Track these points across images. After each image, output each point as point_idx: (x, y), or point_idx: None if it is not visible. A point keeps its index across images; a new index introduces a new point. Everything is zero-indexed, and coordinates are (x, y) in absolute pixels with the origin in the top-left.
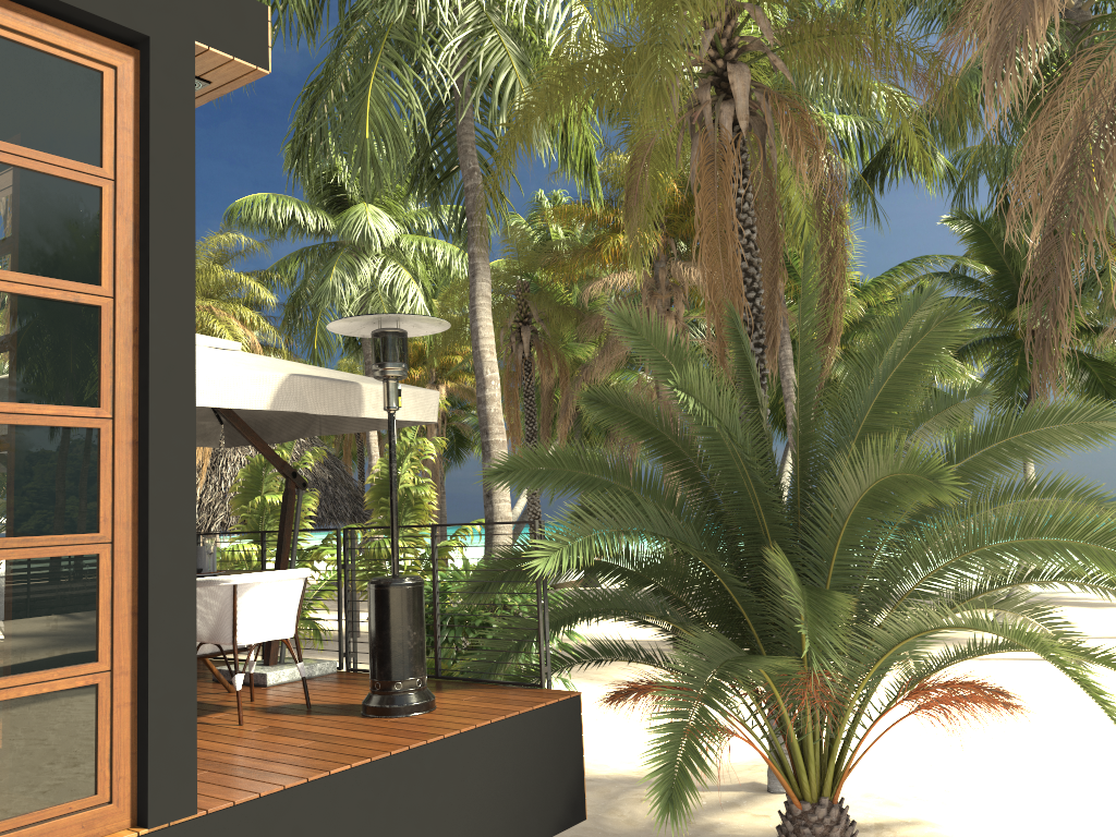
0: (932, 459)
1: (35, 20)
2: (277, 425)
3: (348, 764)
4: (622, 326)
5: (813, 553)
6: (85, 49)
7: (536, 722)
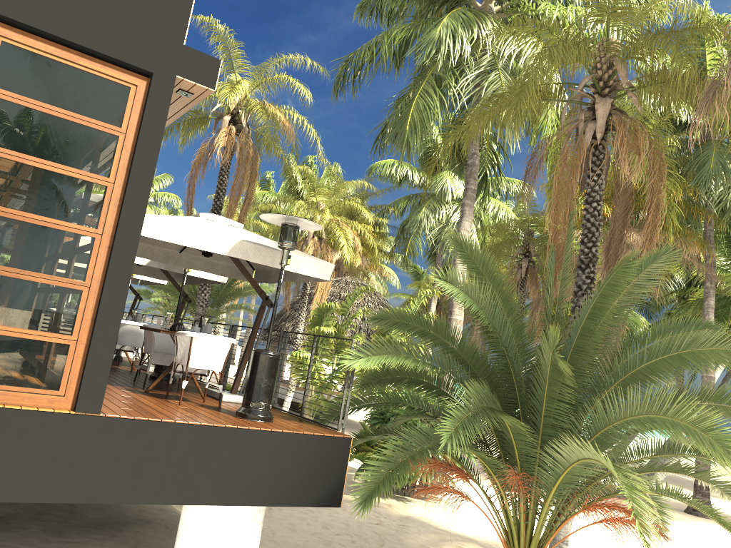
0: (557, 340)
1: (102, 65)
2: (273, 274)
3: (187, 421)
4: (455, 245)
5: (536, 400)
6: (123, 77)
7: (315, 442)
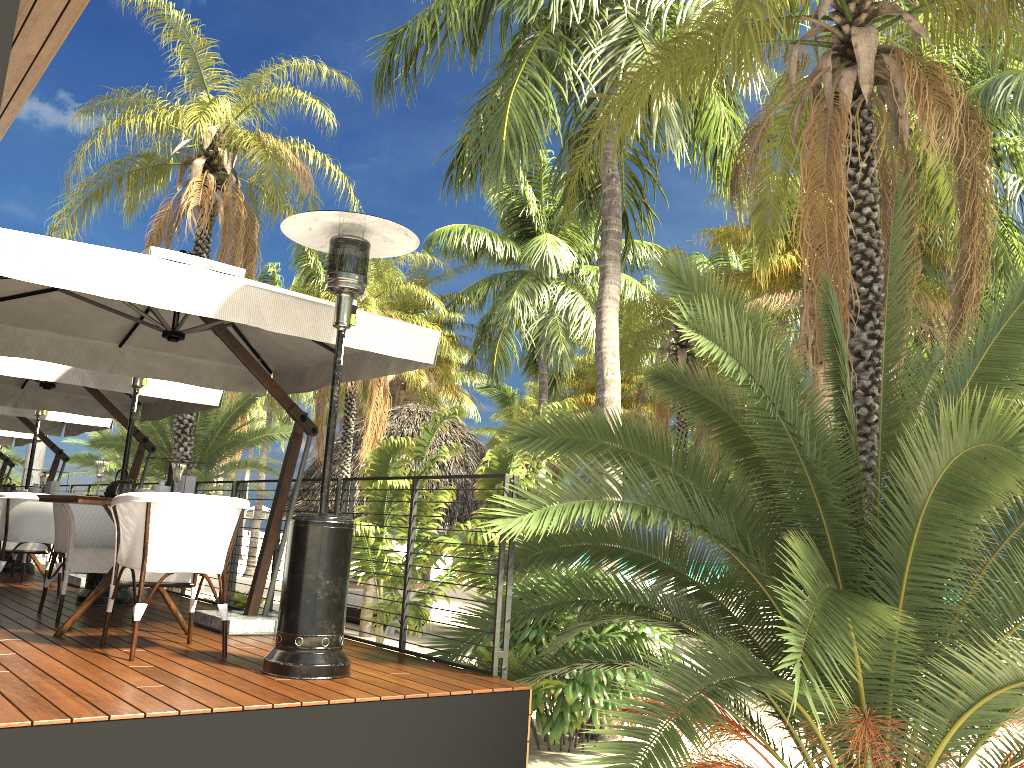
0: (1012, 419)
1: None
2: (310, 373)
3: (144, 712)
4: (669, 279)
5: (882, 562)
6: None
7: (455, 712)
